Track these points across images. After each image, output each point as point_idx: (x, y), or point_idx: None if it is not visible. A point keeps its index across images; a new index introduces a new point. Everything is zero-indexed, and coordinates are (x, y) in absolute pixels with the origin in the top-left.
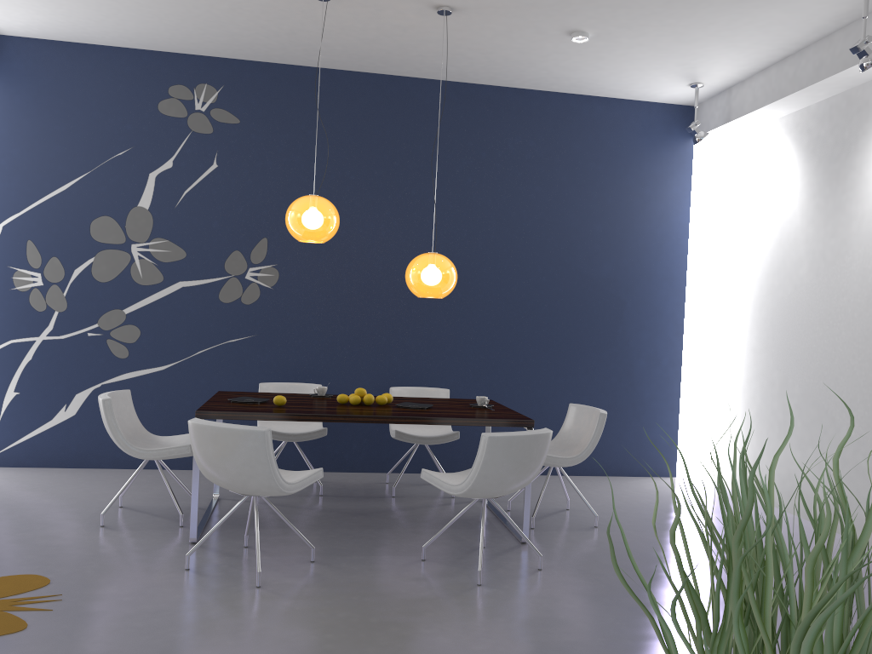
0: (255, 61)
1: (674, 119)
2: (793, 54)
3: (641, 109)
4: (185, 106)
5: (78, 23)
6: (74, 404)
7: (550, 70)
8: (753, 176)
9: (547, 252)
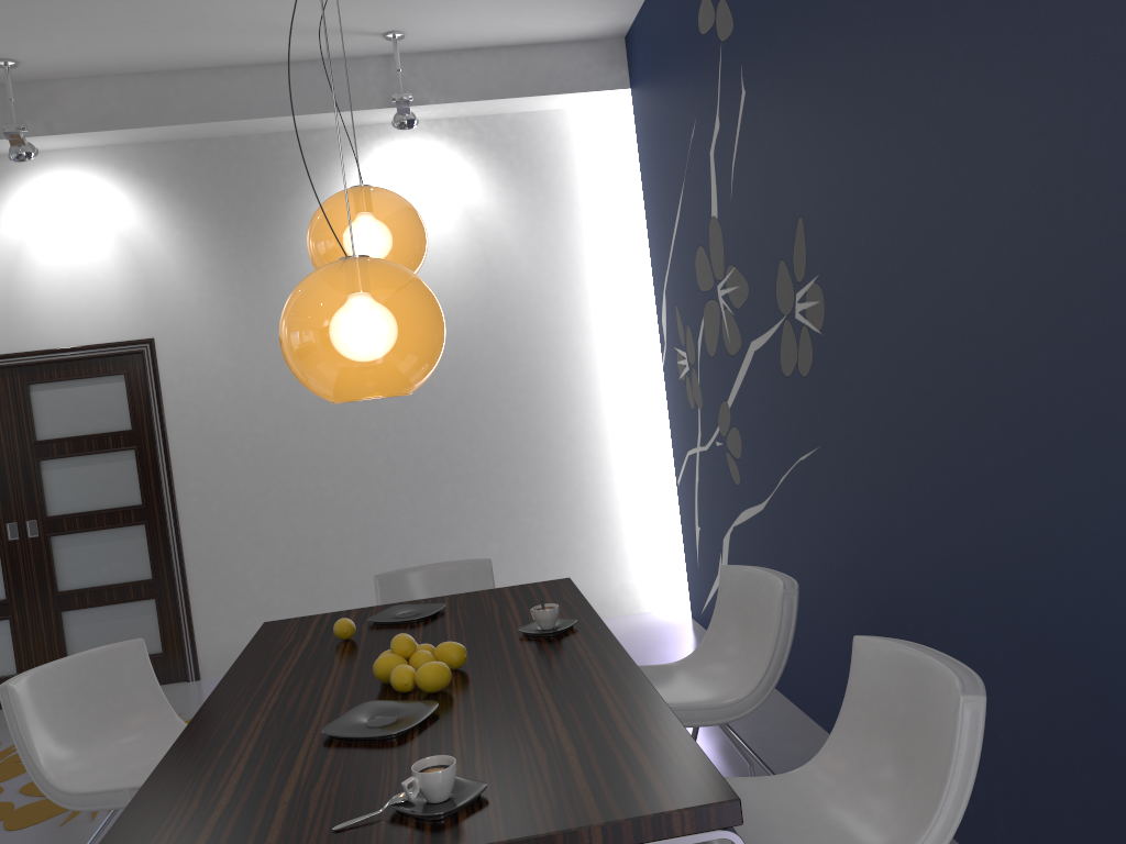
0: None
1: None
2: None
3: None
4: (711, 1)
5: None
6: (724, 553)
7: None
8: None
9: None
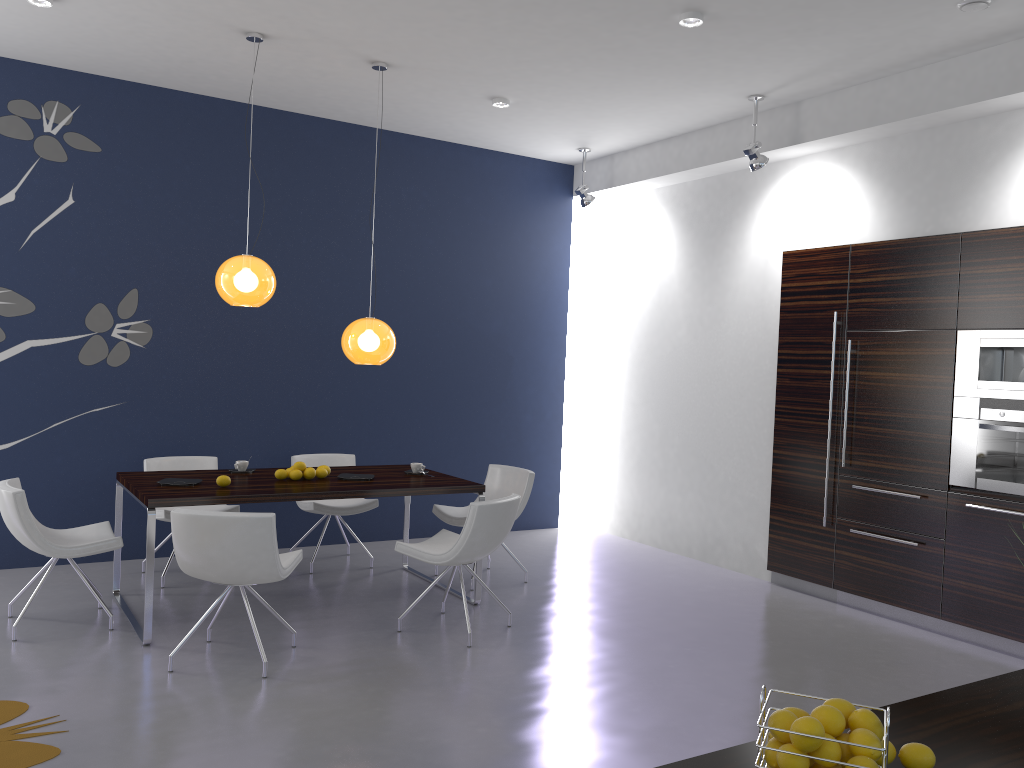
0: (120, 80)
1: (556, 177)
2: (677, 136)
3: (527, 165)
4: (30, 127)
5: None
6: None
7: (454, 124)
8: (630, 239)
9: (440, 307)
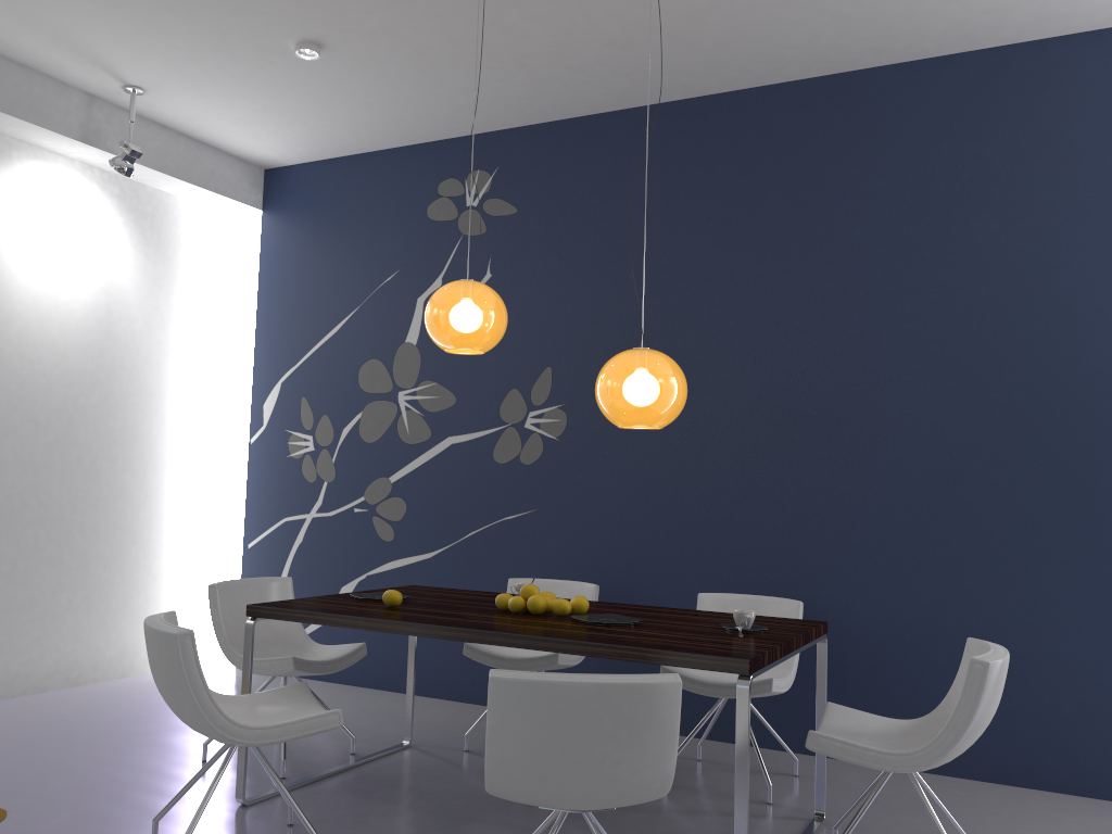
0: (535, 125)
1: None
2: None
3: None
4: (455, 205)
5: (320, 128)
6: None
7: None
8: None
9: (1021, 342)
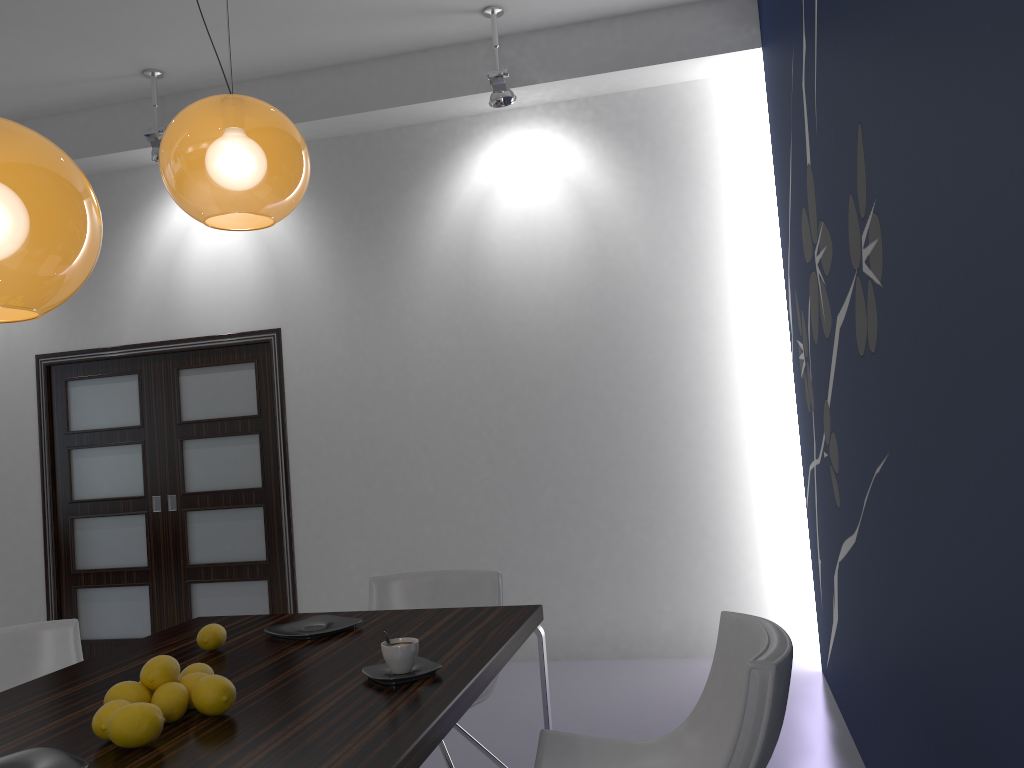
0: None
1: None
2: None
3: None
4: None
5: None
6: (835, 596)
7: None
8: None
9: None
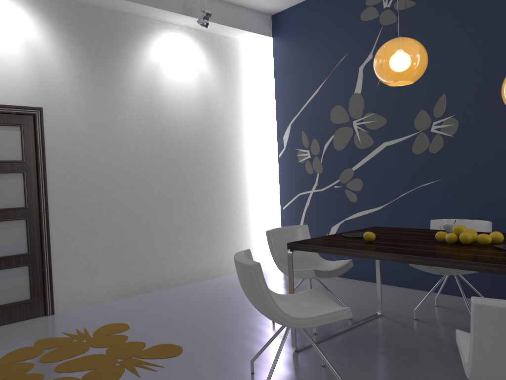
0: None
1: None
2: None
3: None
4: (376, 9)
5: None
6: (331, 233)
7: None
8: None
9: None
